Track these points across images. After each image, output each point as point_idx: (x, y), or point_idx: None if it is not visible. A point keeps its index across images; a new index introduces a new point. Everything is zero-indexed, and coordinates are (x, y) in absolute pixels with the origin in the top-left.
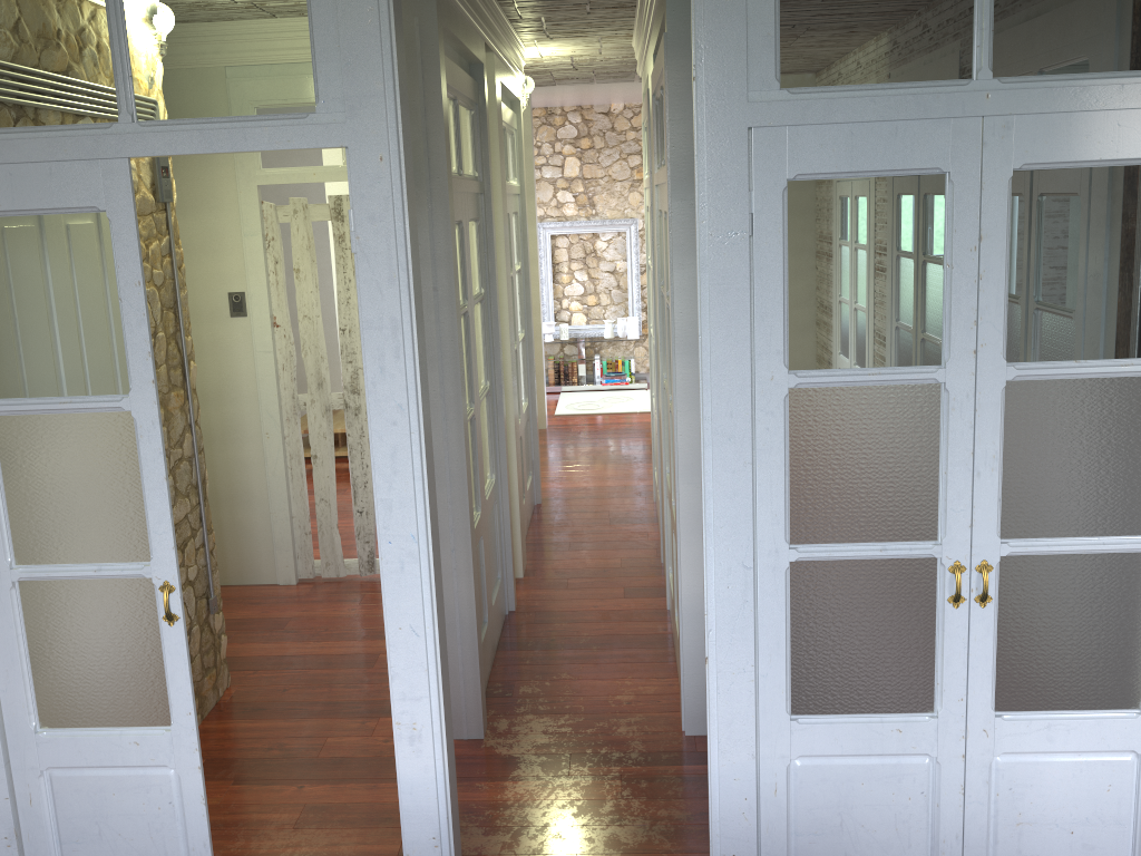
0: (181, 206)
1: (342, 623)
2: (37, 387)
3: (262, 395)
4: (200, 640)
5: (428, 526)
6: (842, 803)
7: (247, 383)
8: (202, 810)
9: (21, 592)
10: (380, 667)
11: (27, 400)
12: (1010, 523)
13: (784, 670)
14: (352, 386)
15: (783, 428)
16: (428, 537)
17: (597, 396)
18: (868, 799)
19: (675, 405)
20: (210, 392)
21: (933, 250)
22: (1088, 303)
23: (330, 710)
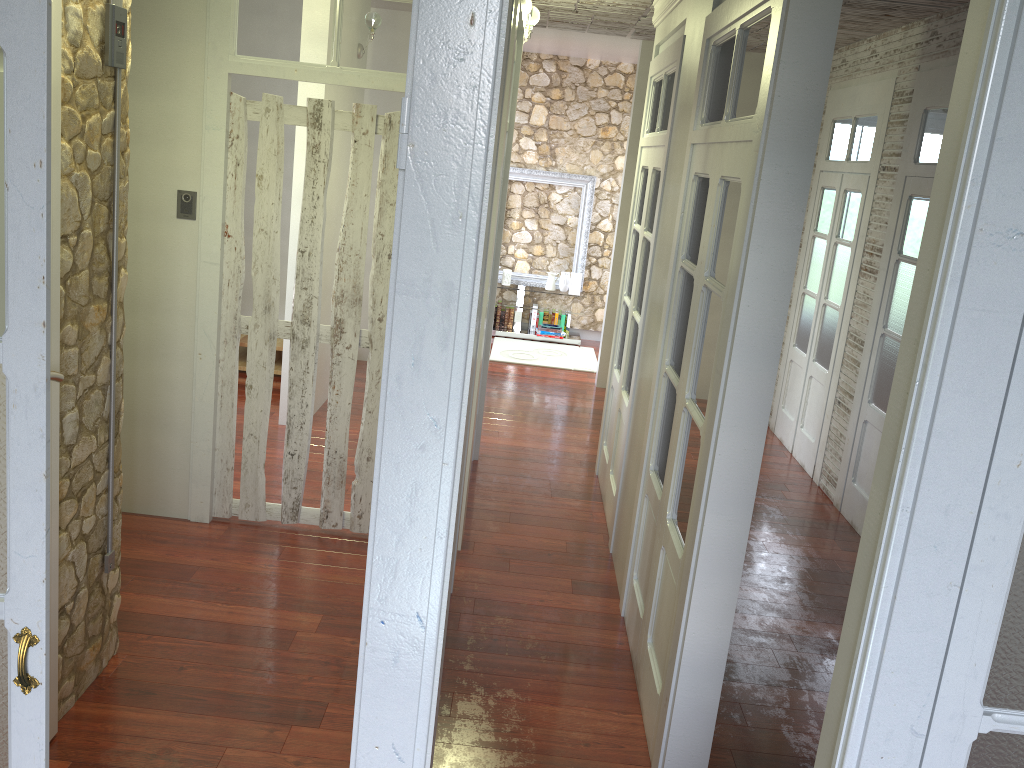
0: (136, 83)
1: (256, 583)
2: None
3: (200, 310)
4: (86, 605)
5: (443, 602)
6: None
7: (185, 295)
8: None
9: None
10: (296, 650)
11: None
12: None
13: None
14: (303, 315)
15: (1018, 541)
16: (440, 619)
17: (531, 346)
18: None
19: (718, 416)
20: (141, 299)
21: None
22: None
23: (233, 706)
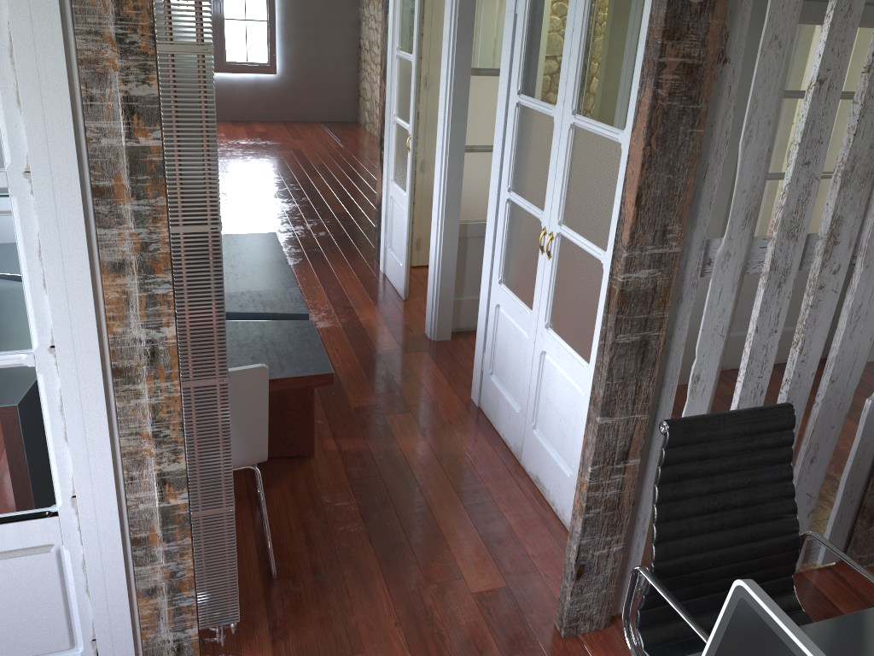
0: None
1: None
2: (404, 47)
3: None
4: None
5: (449, 136)
6: (507, 340)
7: None
8: (406, 230)
9: (395, 127)
10: None
11: (401, 52)
12: (565, 215)
13: (499, 256)
14: None
15: (513, 124)
16: (448, 141)
17: None
18: (512, 344)
19: None
20: None
21: (563, 34)
22: (605, 84)
23: None
